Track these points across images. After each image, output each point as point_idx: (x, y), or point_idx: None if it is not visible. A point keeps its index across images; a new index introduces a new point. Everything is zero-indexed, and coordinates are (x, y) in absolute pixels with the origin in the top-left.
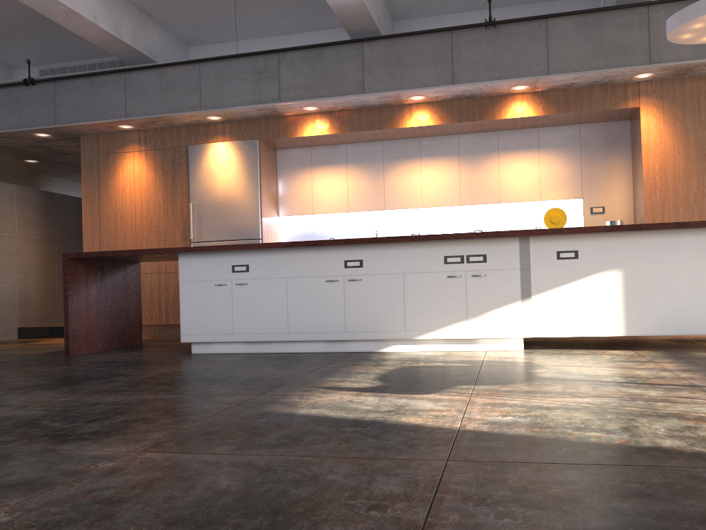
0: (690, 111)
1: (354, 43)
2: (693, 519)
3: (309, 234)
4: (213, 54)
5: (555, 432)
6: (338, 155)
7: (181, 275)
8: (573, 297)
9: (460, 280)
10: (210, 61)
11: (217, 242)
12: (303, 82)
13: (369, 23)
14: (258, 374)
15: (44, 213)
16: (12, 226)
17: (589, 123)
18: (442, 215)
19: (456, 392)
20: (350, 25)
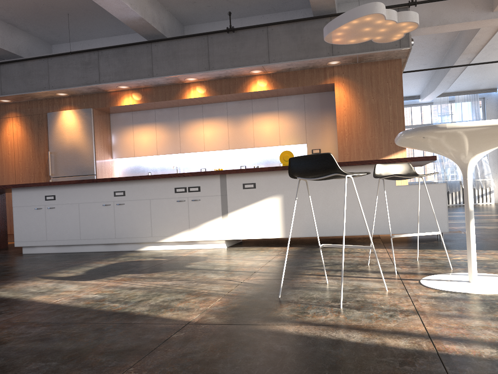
0: (366, 85)
1: (146, 44)
2: (36, 352)
3: (135, 170)
4: (67, 50)
5: (97, 304)
6: (150, 117)
7: (14, 202)
8: (253, 213)
9: (184, 203)
10: (54, 57)
11: (67, 177)
12: (114, 70)
13: (154, 30)
14: (27, 268)
15: None
16: None
17: (310, 93)
18: (220, 156)
19: (110, 278)
20: (142, 32)
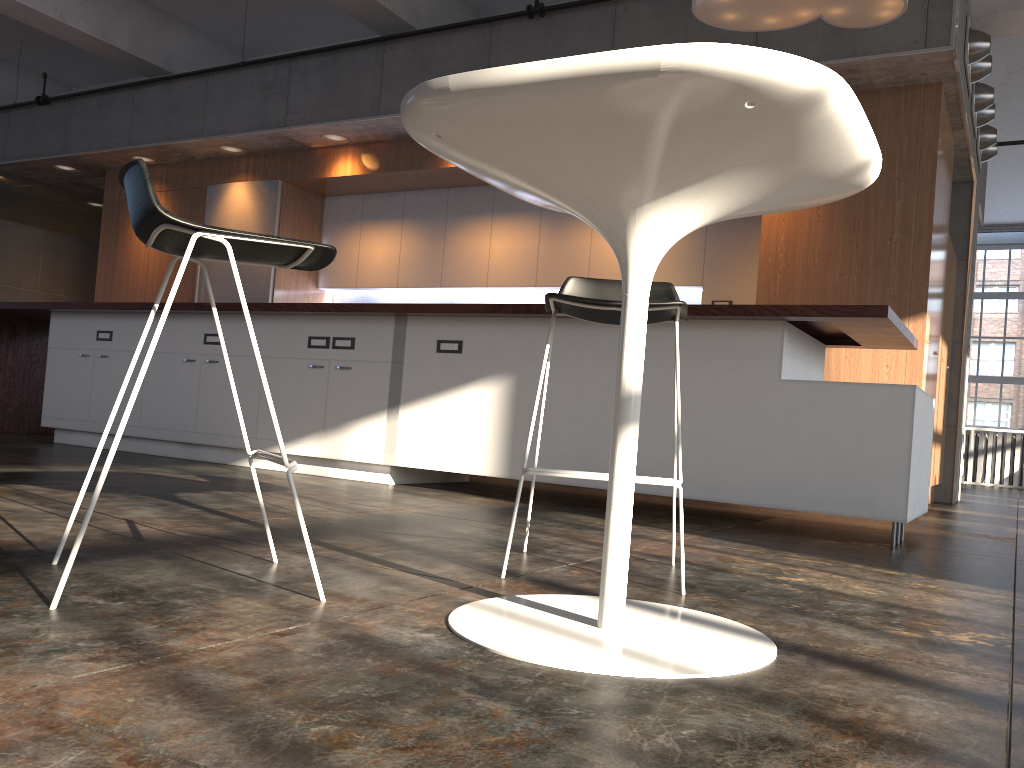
0: None
1: (375, 45)
2: None
3: None
4: None
5: None
6: (394, 207)
7: (51, 339)
8: (450, 411)
9: (322, 373)
10: (219, 73)
11: None
12: (313, 100)
13: (389, 15)
14: None
15: (85, 268)
16: (33, 279)
17: None
18: (522, 301)
19: None
20: (367, 20)
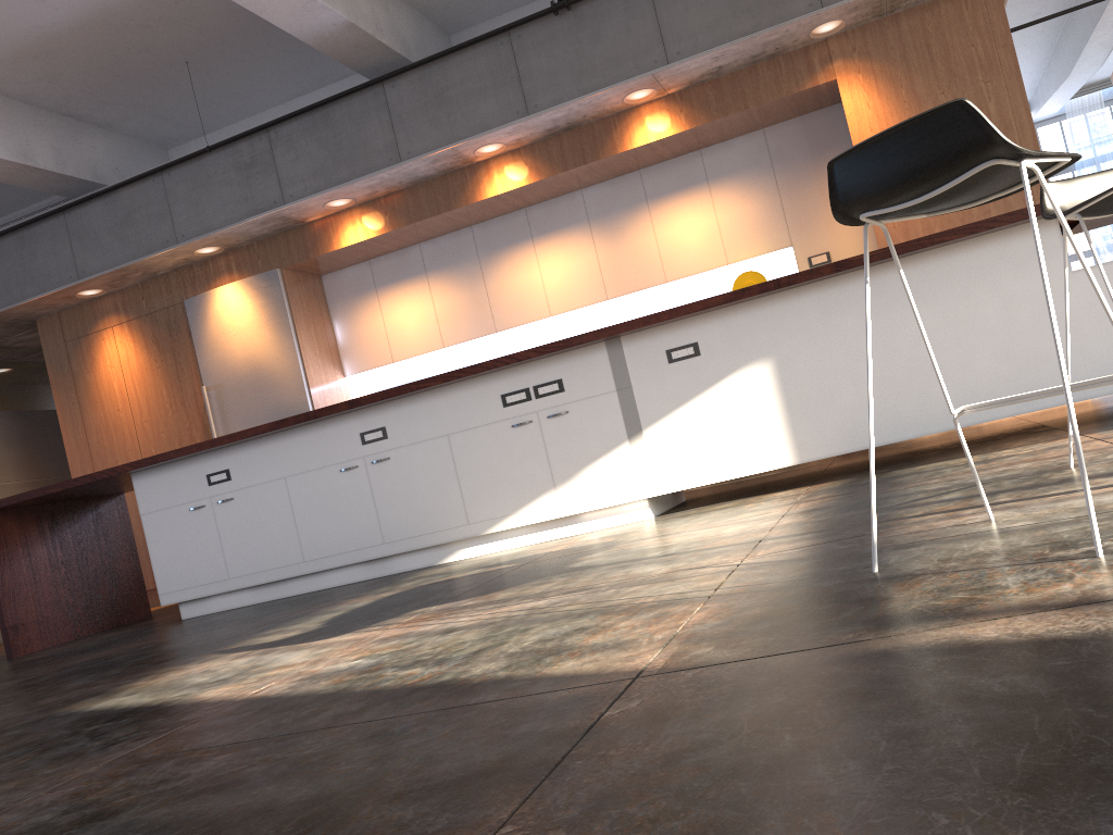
0: (918, 66)
1: (371, 88)
2: (199, 824)
3: None
4: None
5: (363, 678)
6: (412, 263)
7: (141, 504)
8: (706, 418)
9: (532, 428)
10: (176, 167)
11: None
12: (311, 166)
13: (383, 51)
14: (189, 642)
15: (24, 444)
16: None
17: (778, 122)
18: (589, 321)
19: (387, 623)
20: (357, 62)
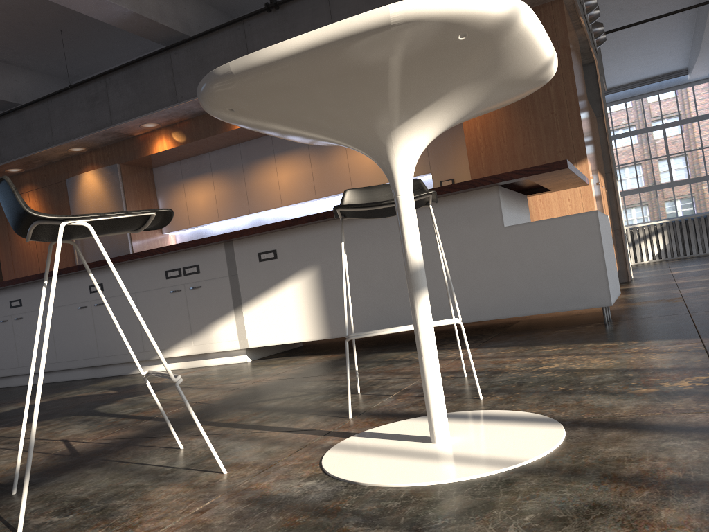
0: None
1: (163, 54)
2: None
3: None
4: None
5: None
6: (204, 165)
7: None
8: (279, 300)
9: (181, 294)
10: (55, 97)
11: None
12: (128, 102)
13: (168, 30)
14: None
15: None
16: None
17: None
18: (309, 211)
19: None
20: (153, 37)
